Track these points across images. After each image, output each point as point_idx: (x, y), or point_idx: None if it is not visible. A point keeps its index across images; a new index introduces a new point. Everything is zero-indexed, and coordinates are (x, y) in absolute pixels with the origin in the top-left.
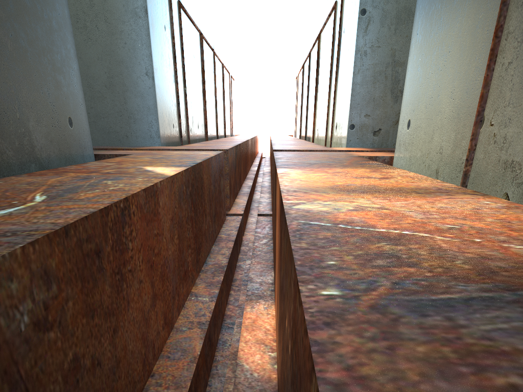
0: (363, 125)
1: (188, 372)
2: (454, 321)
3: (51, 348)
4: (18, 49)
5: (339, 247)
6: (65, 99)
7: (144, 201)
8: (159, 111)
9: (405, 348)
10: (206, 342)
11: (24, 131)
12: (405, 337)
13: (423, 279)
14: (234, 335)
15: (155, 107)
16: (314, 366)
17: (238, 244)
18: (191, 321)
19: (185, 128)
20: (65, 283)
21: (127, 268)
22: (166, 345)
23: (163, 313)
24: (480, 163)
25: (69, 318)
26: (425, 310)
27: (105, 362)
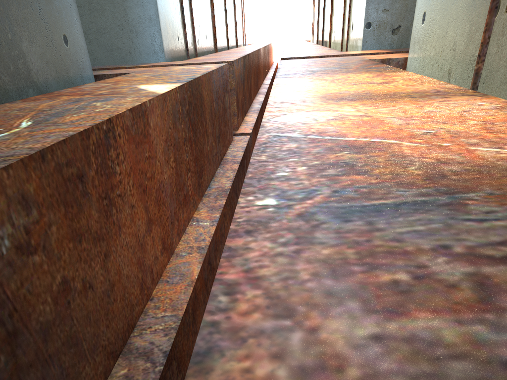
0: (381, 22)
1: (185, 296)
2: (373, 225)
3: (37, 271)
4: None
5: (298, 158)
6: (57, 15)
7: (131, 122)
8: (161, 21)
9: (311, 252)
10: (205, 267)
11: (18, 54)
12: (316, 242)
13: (365, 187)
14: None
15: (156, 18)
16: (218, 269)
17: (245, 166)
18: (191, 246)
19: (191, 40)
20: (46, 208)
21: (116, 193)
22: (166, 270)
23: (161, 238)
24: (492, 59)
25: (54, 242)
26: (350, 216)
27: (98, 285)
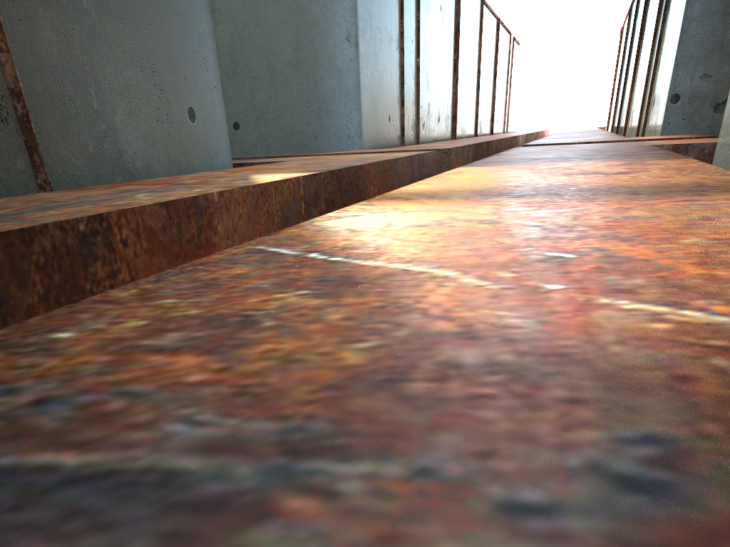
0: (697, 94)
1: None
2: None
3: None
4: (100, 4)
5: (184, 299)
6: (183, 80)
7: (162, 223)
8: (364, 95)
9: None
10: None
11: (105, 129)
12: None
13: (140, 395)
14: None
15: (356, 91)
16: None
17: None
18: None
19: (413, 123)
20: None
21: None
22: None
23: None
24: None
25: None
26: None
27: None
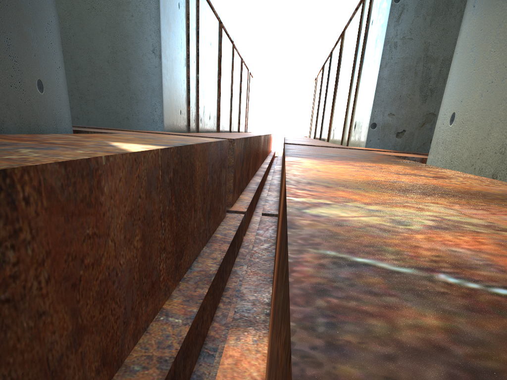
0: (386, 124)
1: None
2: None
3: None
4: None
5: None
6: (34, 57)
7: (61, 182)
8: (165, 93)
9: None
10: None
11: None
12: None
13: None
14: (213, 367)
15: (160, 89)
16: None
17: (236, 246)
18: (150, 356)
19: (195, 117)
20: None
21: None
22: None
23: (100, 350)
24: None
25: None
26: None
27: None
